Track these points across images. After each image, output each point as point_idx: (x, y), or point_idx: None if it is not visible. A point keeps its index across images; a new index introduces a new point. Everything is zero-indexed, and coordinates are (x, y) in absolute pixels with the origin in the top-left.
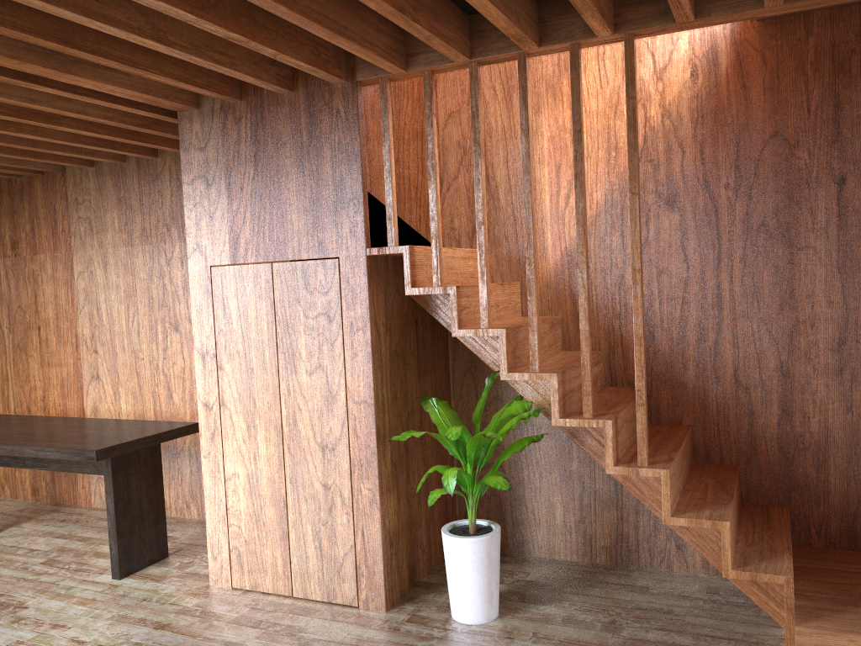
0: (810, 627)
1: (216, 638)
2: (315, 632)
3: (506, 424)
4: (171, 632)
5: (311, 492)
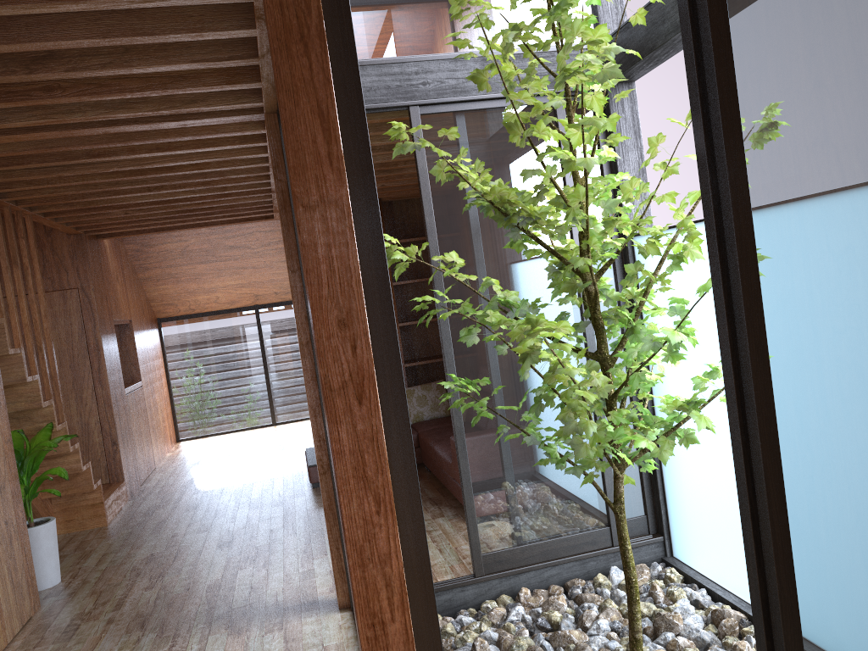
0: (104, 500)
1: (101, 630)
2: (83, 608)
3: (39, 439)
4: (95, 649)
5: (2, 533)
